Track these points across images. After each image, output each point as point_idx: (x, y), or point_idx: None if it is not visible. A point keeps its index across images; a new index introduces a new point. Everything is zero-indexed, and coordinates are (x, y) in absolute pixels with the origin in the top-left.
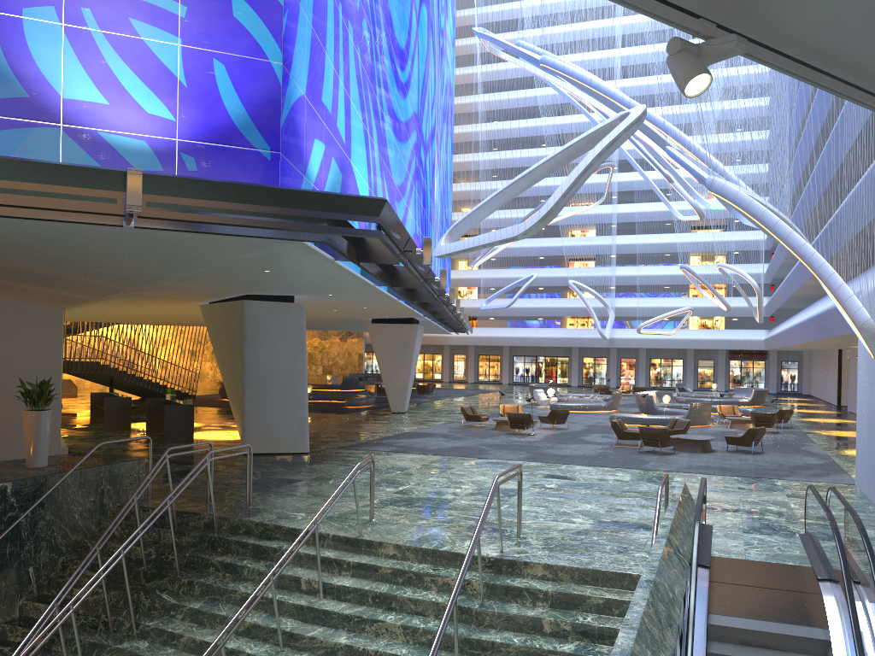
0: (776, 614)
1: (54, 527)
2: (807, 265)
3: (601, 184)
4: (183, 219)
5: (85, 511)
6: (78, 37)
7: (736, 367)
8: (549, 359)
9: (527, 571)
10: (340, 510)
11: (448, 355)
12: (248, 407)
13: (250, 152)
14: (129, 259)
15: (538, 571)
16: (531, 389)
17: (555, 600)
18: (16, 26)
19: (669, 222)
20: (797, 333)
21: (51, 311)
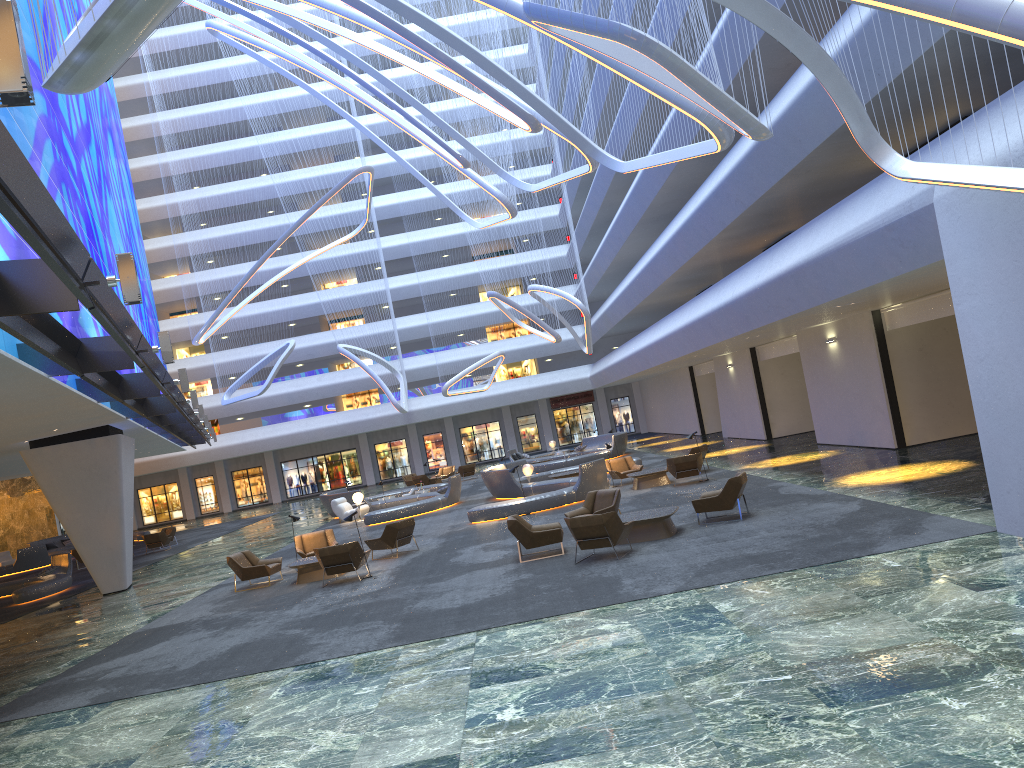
0: None
1: None
2: None
3: (352, 214)
4: None
5: None
6: None
7: (562, 418)
8: (330, 456)
9: None
10: None
11: (187, 482)
12: None
13: None
14: None
15: None
16: (325, 500)
17: None
18: None
19: (447, 253)
20: (678, 343)
21: None
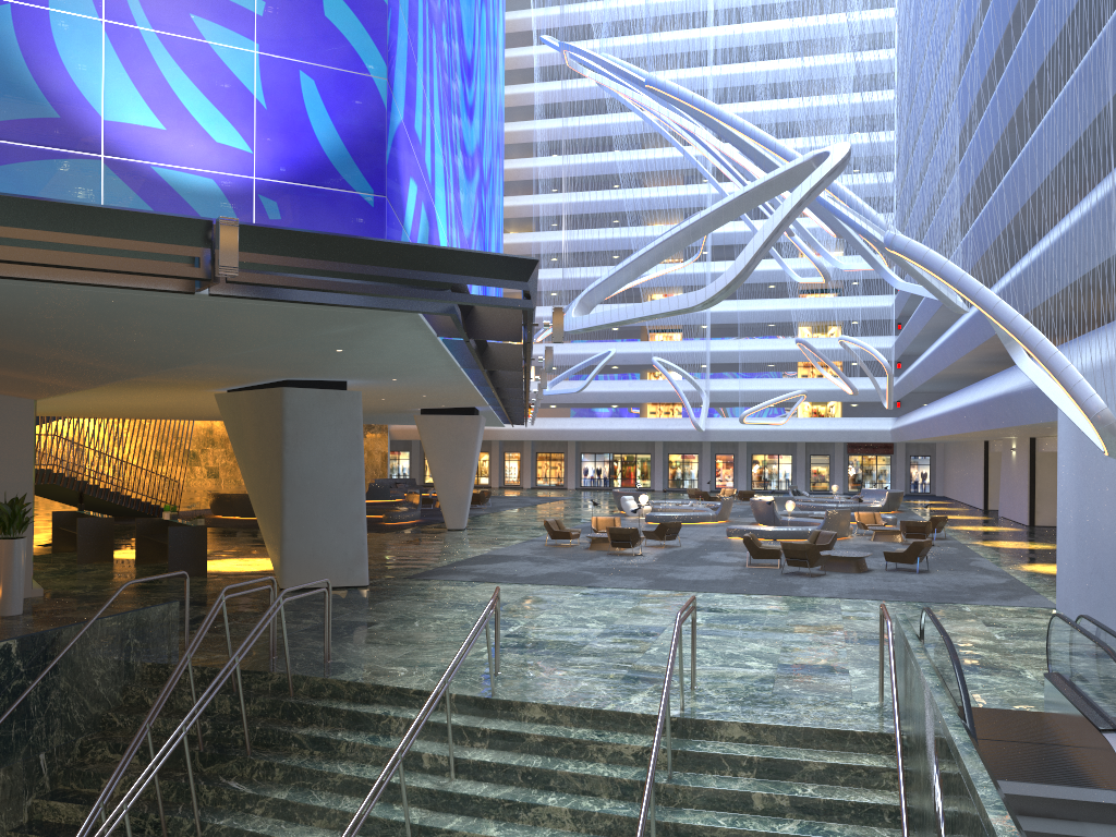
0: (1052, 775)
1: (70, 698)
2: (1021, 342)
3: None
4: (285, 284)
5: (108, 674)
6: (123, 38)
7: (856, 464)
8: (626, 456)
9: (720, 732)
10: (448, 661)
11: (497, 454)
12: (288, 527)
13: (348, 195)
14: (166, 335)
15: (735, 731)
16: (615, 495)
17: (763, 769)
18: (41, 20)
19: (773, 284)
20: (948, 422)
21: (19, 404)
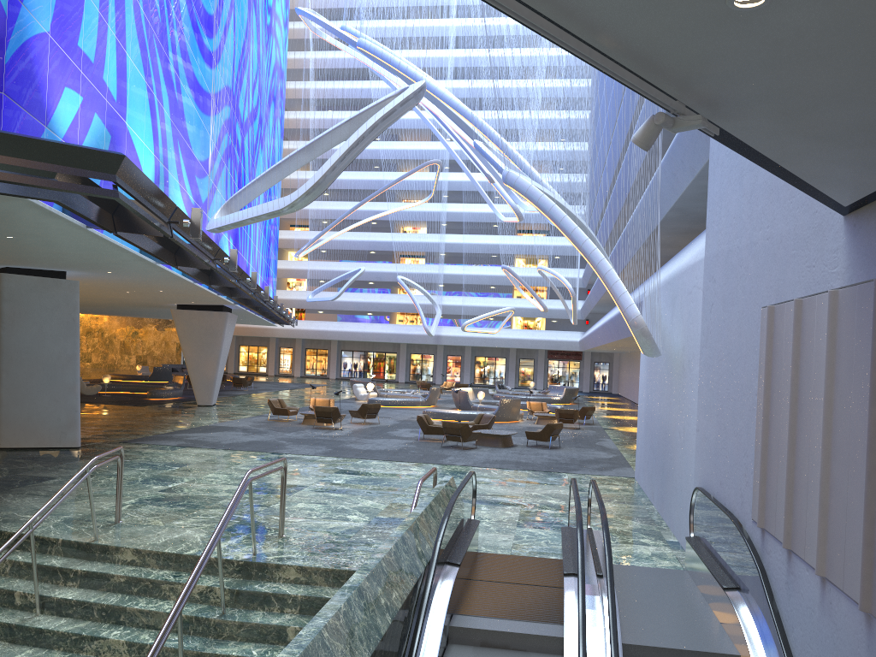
0: (522, 612)
1: None
2: (589, 261)
3: (432, 182)
4: None
5: None
6: None
7: (554, 367)
8: (377, 354)
9: (279, 574)
10: (86, 511)
11: (274, 348)
12: (5, 395)
13: None
14: None
15: (291, 574)
16: (352, 383)
17: (305, 606)
18: None
19: (497, 224)
20: (602, 334)
21: None
